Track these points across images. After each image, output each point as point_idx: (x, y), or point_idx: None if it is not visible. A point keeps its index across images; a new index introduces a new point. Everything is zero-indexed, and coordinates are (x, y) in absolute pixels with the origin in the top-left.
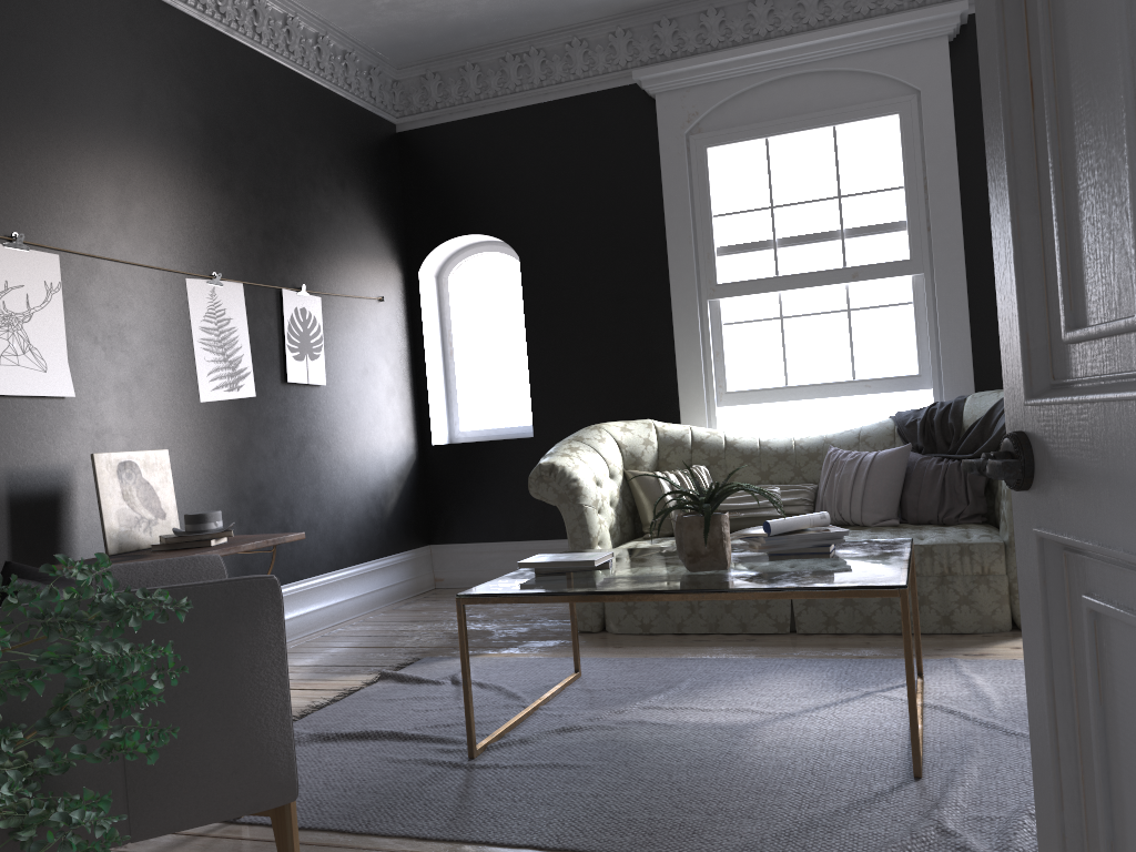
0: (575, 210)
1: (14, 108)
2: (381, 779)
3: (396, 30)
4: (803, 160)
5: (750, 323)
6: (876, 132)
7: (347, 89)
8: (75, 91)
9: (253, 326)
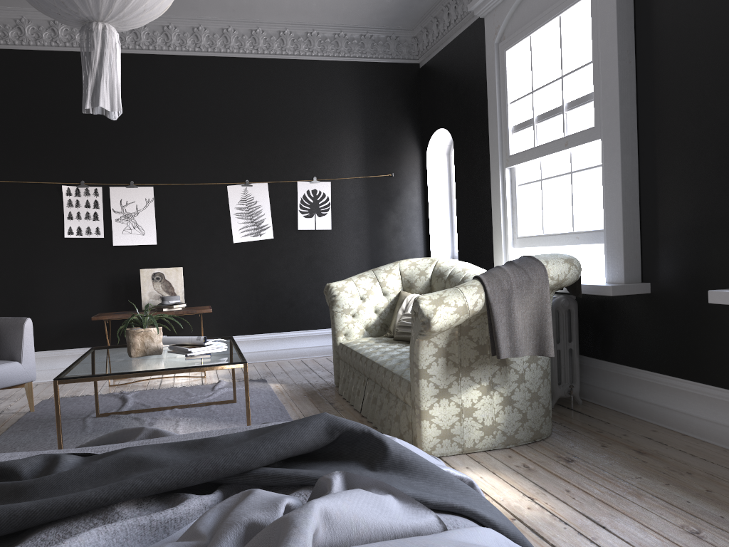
0: (469, 106)
1: (133, 131)
2: (71, 414)
3: (376, 16)
4: (546, 49)
5: (529, 184)
6: (580, 14)
7: (366, 56)
8: (165, 115)
9: (274, 203)
